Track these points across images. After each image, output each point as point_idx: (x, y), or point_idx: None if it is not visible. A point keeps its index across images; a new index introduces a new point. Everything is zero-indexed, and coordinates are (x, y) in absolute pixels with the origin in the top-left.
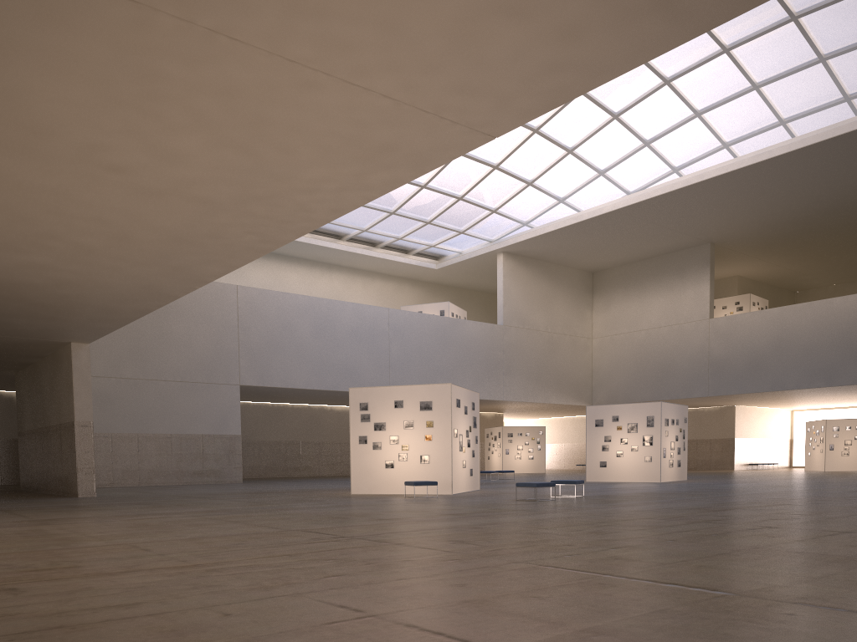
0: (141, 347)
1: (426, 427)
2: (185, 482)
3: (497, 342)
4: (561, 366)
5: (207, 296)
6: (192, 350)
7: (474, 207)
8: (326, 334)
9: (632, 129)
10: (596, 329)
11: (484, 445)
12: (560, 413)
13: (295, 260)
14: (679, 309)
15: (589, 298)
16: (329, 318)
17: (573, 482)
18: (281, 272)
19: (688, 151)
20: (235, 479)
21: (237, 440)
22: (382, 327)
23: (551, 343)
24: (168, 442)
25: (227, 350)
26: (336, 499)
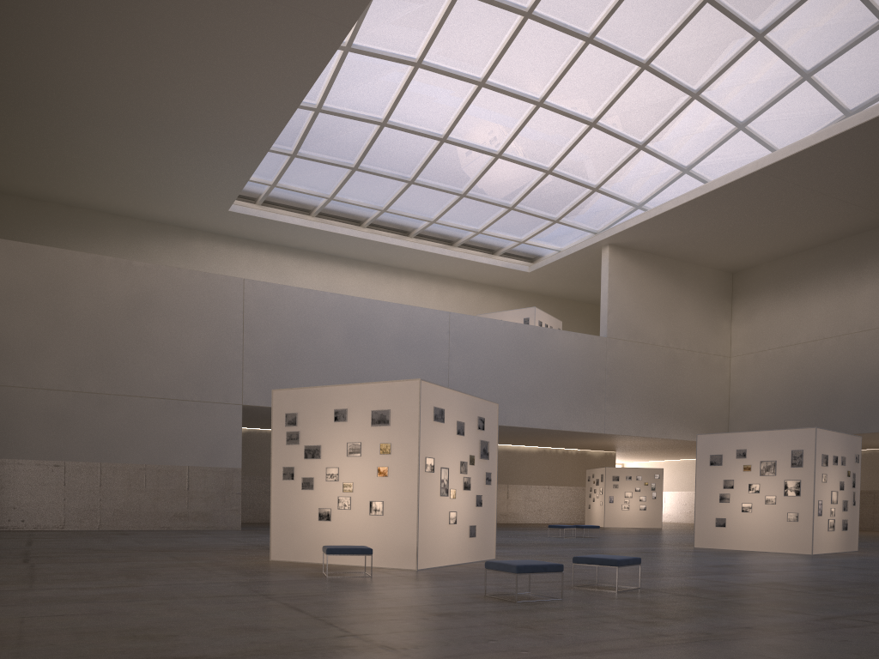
0: (111, 353)
1: (380, 454)
2: (162, 527)
3: (598, 358)
4: (687, 391)
5: (202, 291)
6: (179, 359)
7: (568, 185)
8: (363, 343)
9: (784, 54)
10: (735, 345)
11: (585, 491)
12: (689, 453)
13: (355, 263)
14: (851, 314)
15: (727, 306)
16: (367, 322)
17: (614, 563)
18: (336, 276)
19: (869, 84)
20: (231, 524)
21: (235, 474)
22: (440, 336)
23: (673, 361)
24: (141, 475)
25: (226, 360)
26: (192, 573)
